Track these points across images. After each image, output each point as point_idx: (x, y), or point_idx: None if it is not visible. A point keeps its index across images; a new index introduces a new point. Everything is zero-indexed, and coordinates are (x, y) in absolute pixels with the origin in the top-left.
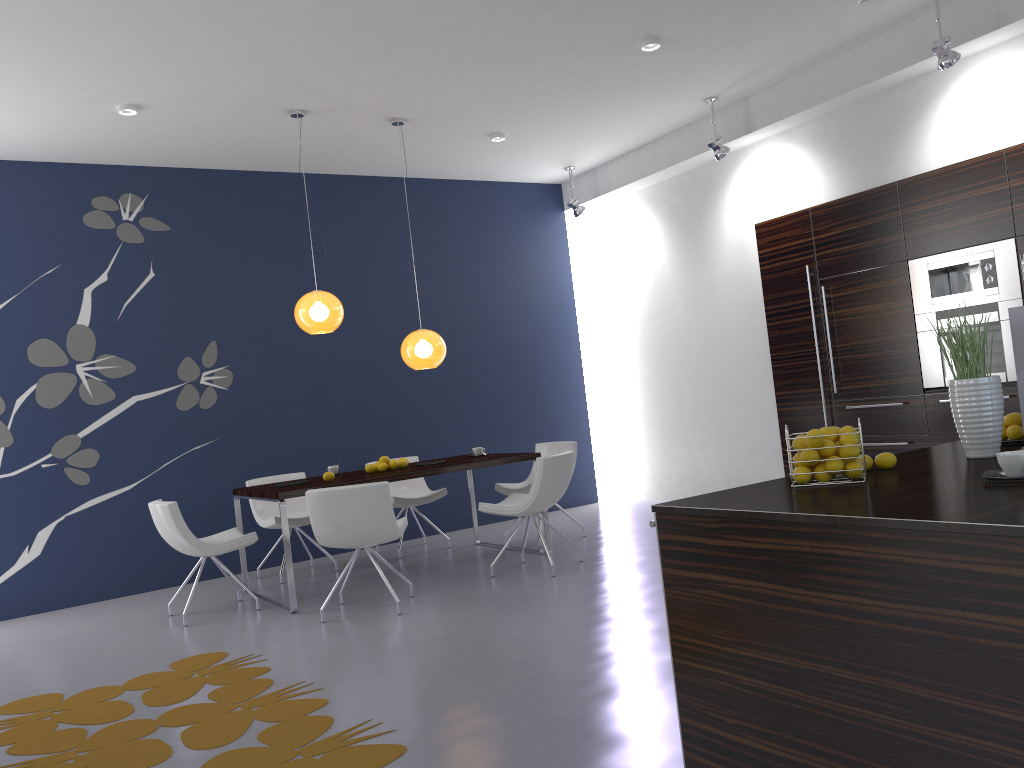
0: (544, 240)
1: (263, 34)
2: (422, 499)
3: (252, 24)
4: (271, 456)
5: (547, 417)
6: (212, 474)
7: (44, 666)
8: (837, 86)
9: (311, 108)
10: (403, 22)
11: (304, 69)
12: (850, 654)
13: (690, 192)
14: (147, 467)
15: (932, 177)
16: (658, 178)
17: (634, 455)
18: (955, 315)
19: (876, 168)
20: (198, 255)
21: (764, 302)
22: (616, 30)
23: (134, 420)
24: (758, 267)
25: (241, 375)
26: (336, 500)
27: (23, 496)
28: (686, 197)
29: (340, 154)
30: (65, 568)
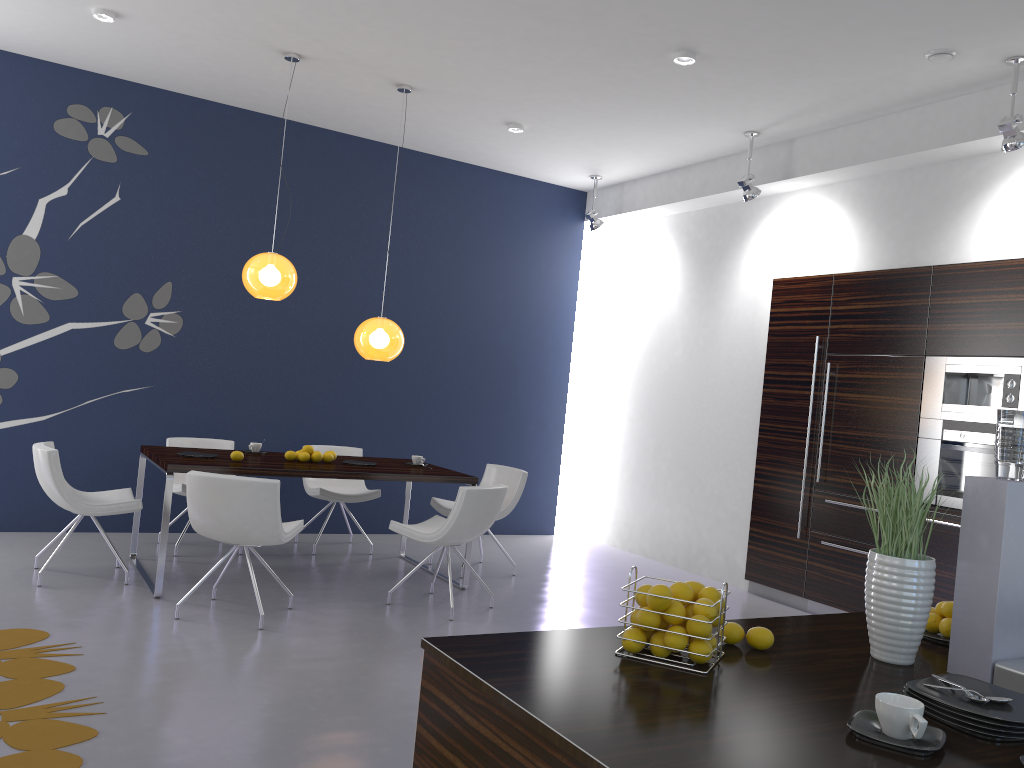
0: (555, 248)
1: None
2: (351, 497)
3: None
4: (206, 416)
5: (517, 434)
6: (137, 422)
7: None
8: (890, 147)
9: (308, 54)
10: None
11: (295, 8)
12: None
13: (715, 229)
14: (68, 401)
15: (972, 270)
16: (685, 207)
17: (601, 494)
18: (964, 429)
19: (914, 246)
20: (172, 188)
21: (765, 365)
22: (646, 33)
23: (64, 348)
24: (768, 326)
25: (192, 324)
26: (216, 489)
27: None
28: (710, 234)
29: (345, 112)
30: None
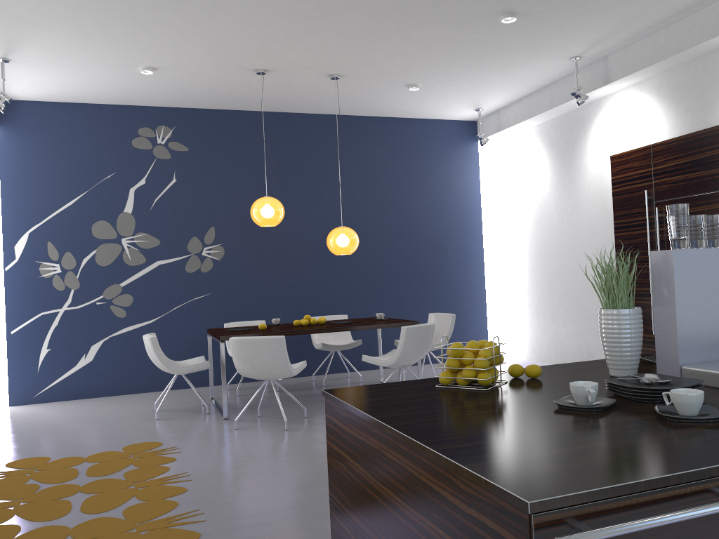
0: (460, 162)
1: (215, 18)
2: (342, 346)
3: (205, 12)
4: (247, 307)
5: (453, 293)
6: (206, 316)
7: (59, 436)
8: (673, 47)
9: (270, 68)
10: (311, 7)
11: (254, 41)
12: (392, 538)
13: (566, 129)
14: (163, 309)
15: None
16: (543, 118)
17: (518, 325)
18: None
19: (705, 114)
20: (206, 168)
21: (613, 217)
22: (477, 8)
23: (157, 277)
24: (611, 189)
25: (230, 251)
26: (247, 346)
27: (83, 322)
28: (563, 133)
29: (303, 99)
30: (107, 371)
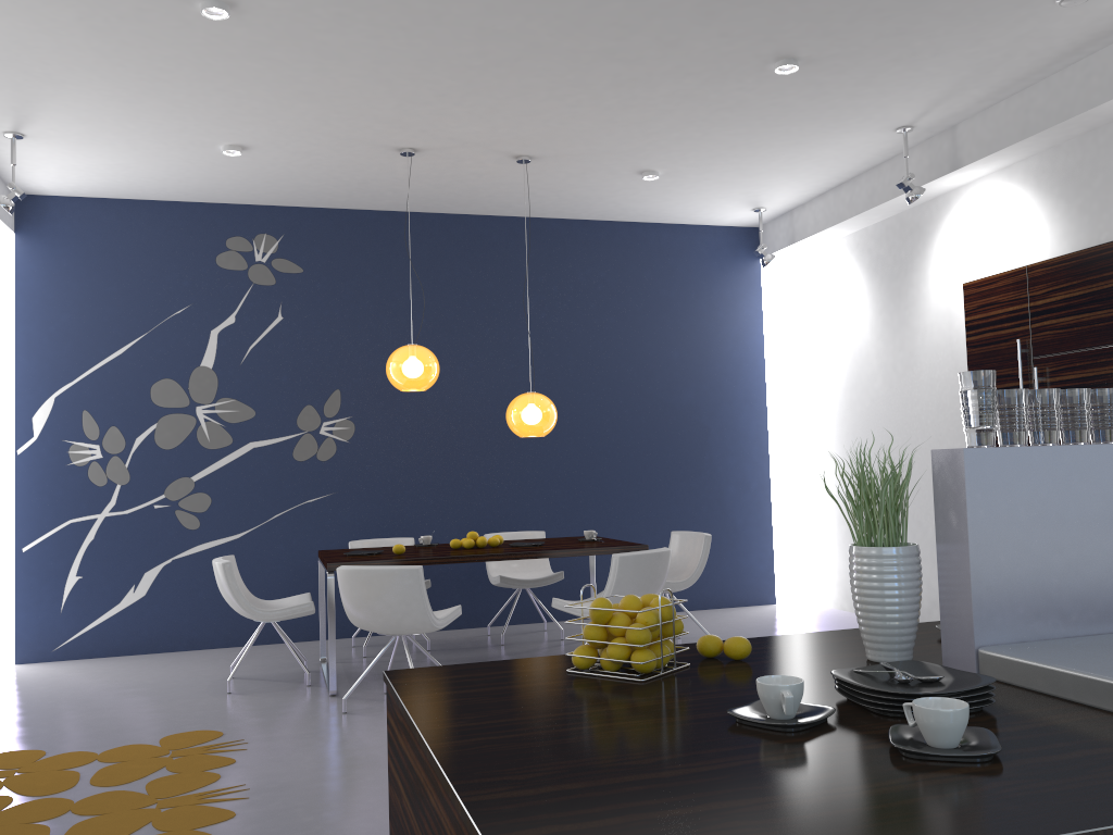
0: (731, 292)
1: (325, 70)
2: (533, 581)
3: (308, 60)
4: (388, 516)
5: (717, 498)
6: (324, 530)
7: (71, 717)
8: (1058, 111)
9: (420, 146)
10: (470, 51)
11: (389, 105)
12: None
13: (896, 241)
14: (257, 517)
15: None
16: (860, 223)
17: (822, 553)
18: None
19: (1111, 217)
20: (329, 299)
21: None
22: (734, 51)
23: (249, 467)
24: (966, 337)
25: (363, 427)
26: (363, 581)
27: (134, 535)
28: (892, 247)
29: (479, 194)
30: (167, 612)
